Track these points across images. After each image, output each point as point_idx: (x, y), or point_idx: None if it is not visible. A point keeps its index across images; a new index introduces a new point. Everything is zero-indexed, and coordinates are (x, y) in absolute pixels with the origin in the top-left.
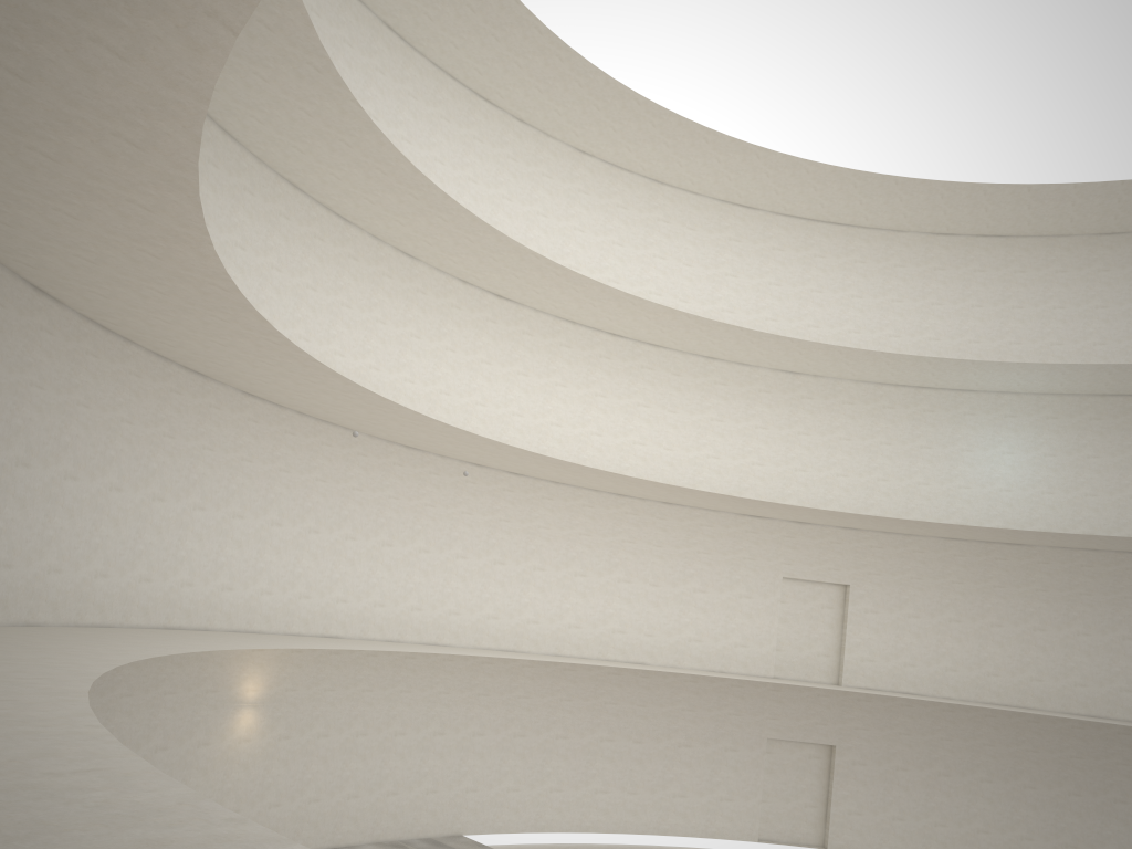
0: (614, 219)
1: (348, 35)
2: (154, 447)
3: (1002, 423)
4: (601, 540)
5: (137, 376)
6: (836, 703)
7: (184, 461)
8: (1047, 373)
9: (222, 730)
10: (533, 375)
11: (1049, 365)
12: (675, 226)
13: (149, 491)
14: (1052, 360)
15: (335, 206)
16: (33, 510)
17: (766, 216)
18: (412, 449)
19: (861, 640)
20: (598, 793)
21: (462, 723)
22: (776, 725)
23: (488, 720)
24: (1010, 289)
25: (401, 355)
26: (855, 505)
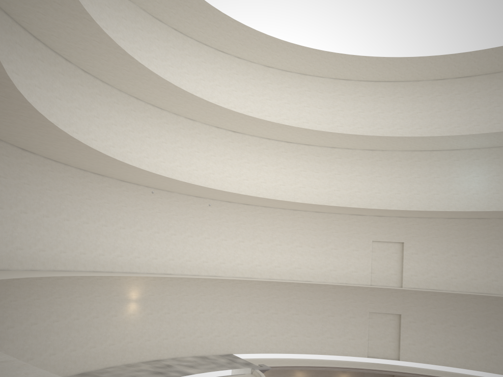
0: (284, 93)
1: (156, 36)
2: (82, 203)
3: (472, 163)
4: (287, 229)
5: (72, 177)
6: (400, 295)
7: (96, 208)
8: (486, 137)
9: (122, 310)
10: (251, 162)
11: (485, 134)
12: (313, 92)
13: (81, 220)
14: (495, 131)
15: (155, 104)
16: (30, 228)
17: (355, 82)
18: (199, 197)
19: (410, 267)
20: (293, 336)
21: (229, 308)
22: (373, 306)
23: (240, 306)
24: (473, 100)
25: (191, 160)
26: (404, 206)
